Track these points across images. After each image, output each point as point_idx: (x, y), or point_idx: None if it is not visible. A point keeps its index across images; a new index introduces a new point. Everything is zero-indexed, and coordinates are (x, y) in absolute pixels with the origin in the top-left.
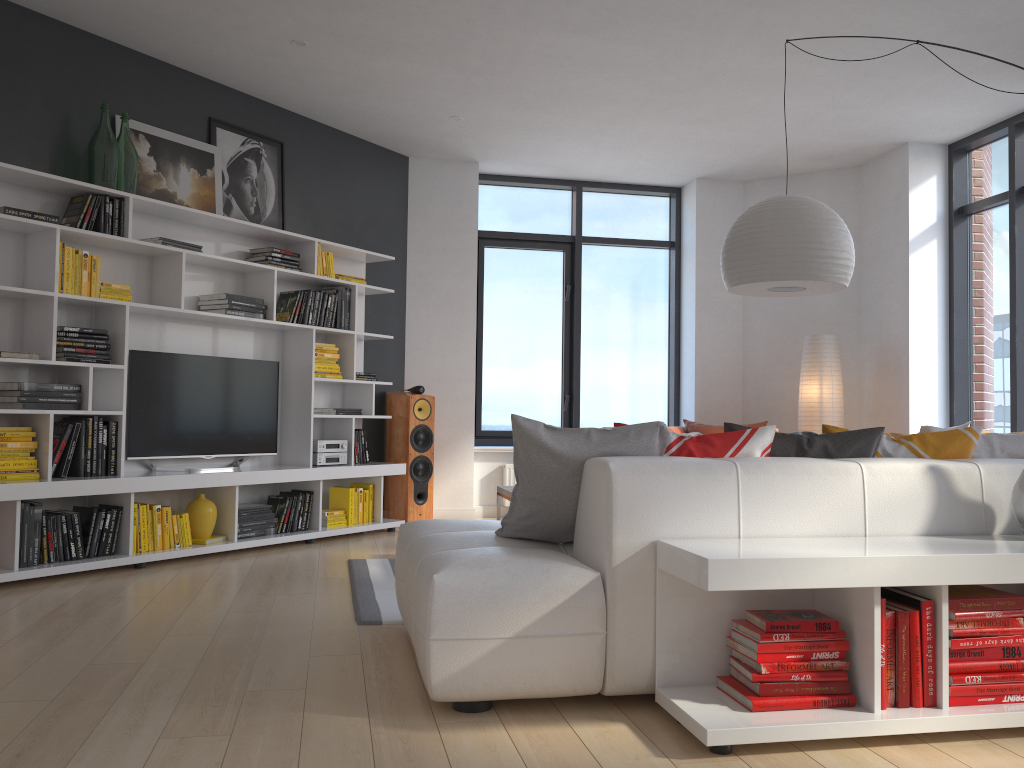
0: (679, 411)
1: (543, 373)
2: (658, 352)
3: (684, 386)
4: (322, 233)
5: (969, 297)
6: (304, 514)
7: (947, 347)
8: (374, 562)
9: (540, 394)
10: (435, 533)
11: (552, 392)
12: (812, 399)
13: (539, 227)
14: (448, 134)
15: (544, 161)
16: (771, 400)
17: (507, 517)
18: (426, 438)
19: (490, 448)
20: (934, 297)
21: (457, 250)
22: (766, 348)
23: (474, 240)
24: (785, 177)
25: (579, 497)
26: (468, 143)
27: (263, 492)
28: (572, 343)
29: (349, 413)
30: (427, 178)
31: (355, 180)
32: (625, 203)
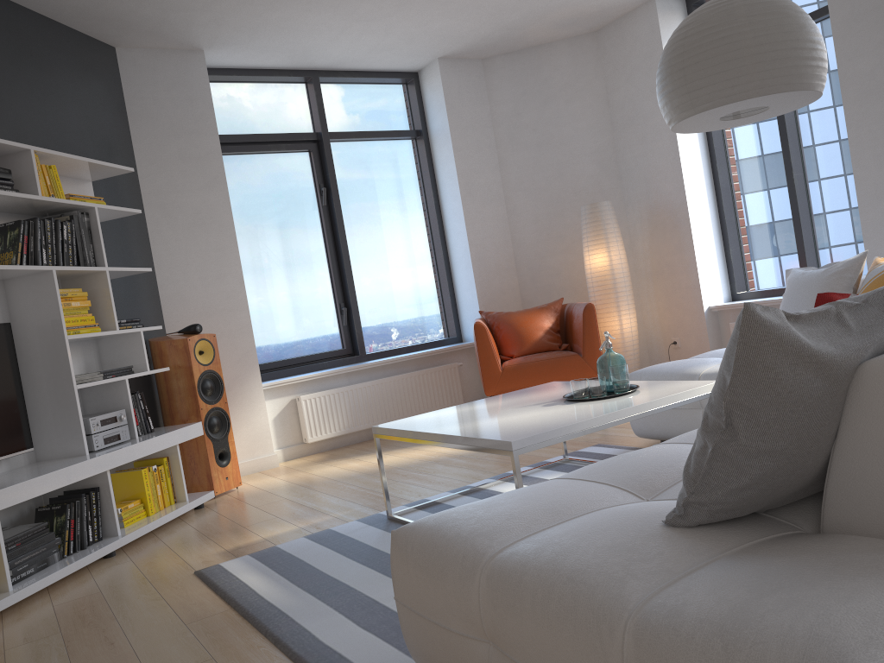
0: (456, 305)
1: (313, 288)
2: (424, 248)
3: (459, 278)
4: (28, 144)
5: (726, 147)
6: (93, 520)
7: (715, 197)
8: (239, 567)
9: (314, 312)
10: (528, 545)
11: (326, 308)
12: (603, 268)
13: (278, 126)
14: (174, 7)
15: (282, 44)
16: (547, 278)
17: (693, 492)
18: (215, 386)
19: (279, 382)
20: (698, 150)
21: (198, 157)
22: (534, 226)
23: (216, 144)
24: (524, 50)
25: (847, 430)
26: (197, 21)
27: (22, 505)
28: (338, 251)
29: (119, 374)
30: (144, 73)
31: (57, 74)
32: (364, 93)
